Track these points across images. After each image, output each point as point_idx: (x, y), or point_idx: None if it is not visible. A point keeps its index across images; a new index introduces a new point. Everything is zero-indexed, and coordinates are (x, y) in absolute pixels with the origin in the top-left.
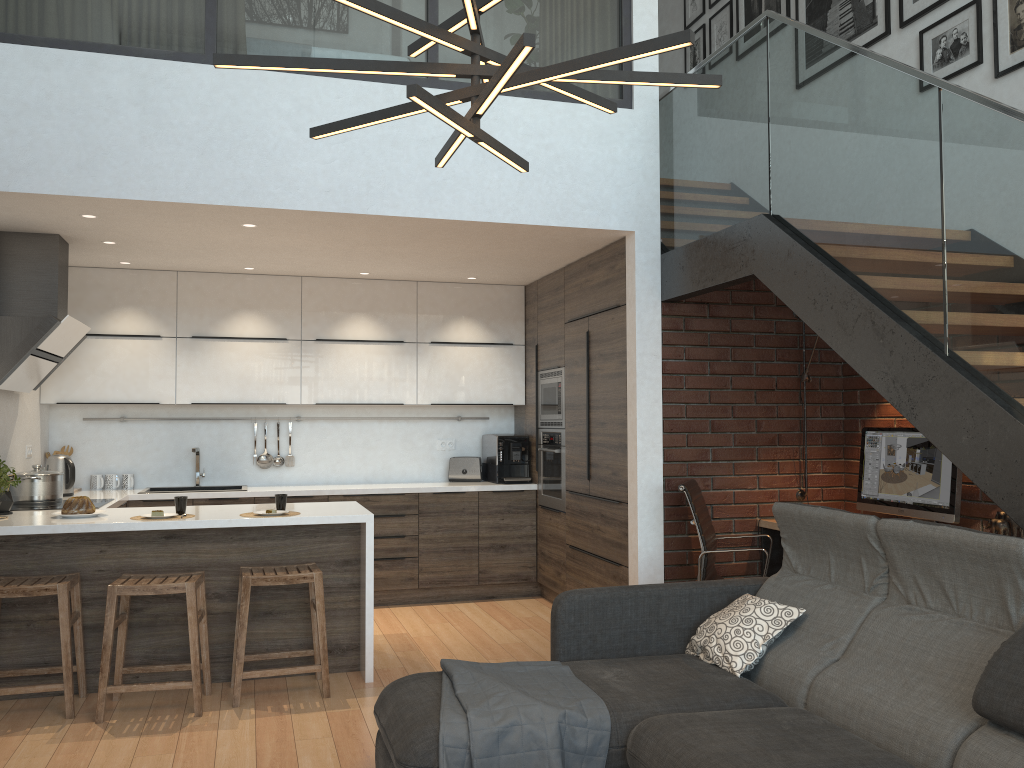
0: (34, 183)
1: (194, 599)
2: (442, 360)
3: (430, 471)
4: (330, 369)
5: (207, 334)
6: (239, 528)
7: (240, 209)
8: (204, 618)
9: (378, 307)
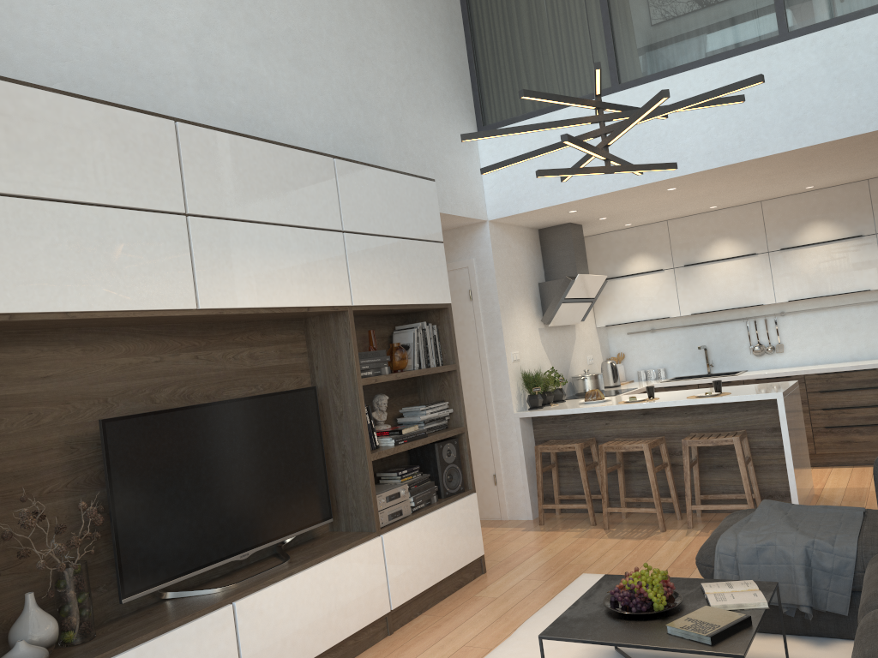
0: (530, 204)
1: (648, 455)
2: None
3: None
4: (796, 271)
5: (694, 261)
6: (689, 406)
7: (651, 184)
8: (668, 468)
9: (832, 211)
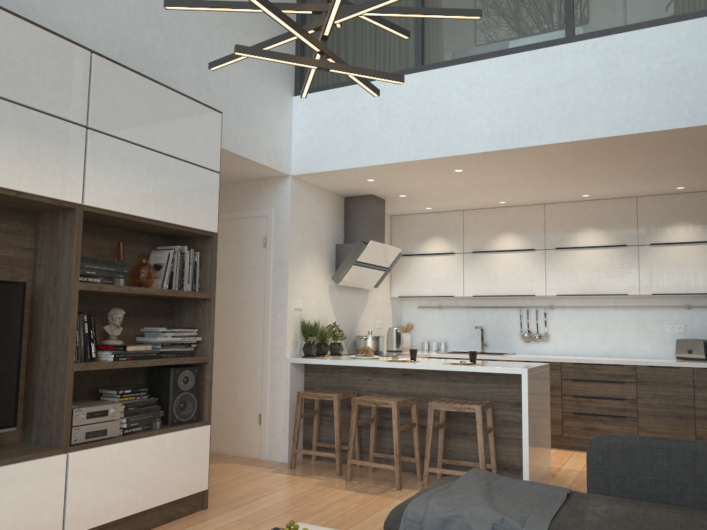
0: (329, 165)
1: (396, 412)
2: (661, 258)
3: (662, 350)
4: (567, 269)
5: (481, 249)
6: (445, 372)
7: (438, 160)
8: (415, 428)
9: (603, 220)
